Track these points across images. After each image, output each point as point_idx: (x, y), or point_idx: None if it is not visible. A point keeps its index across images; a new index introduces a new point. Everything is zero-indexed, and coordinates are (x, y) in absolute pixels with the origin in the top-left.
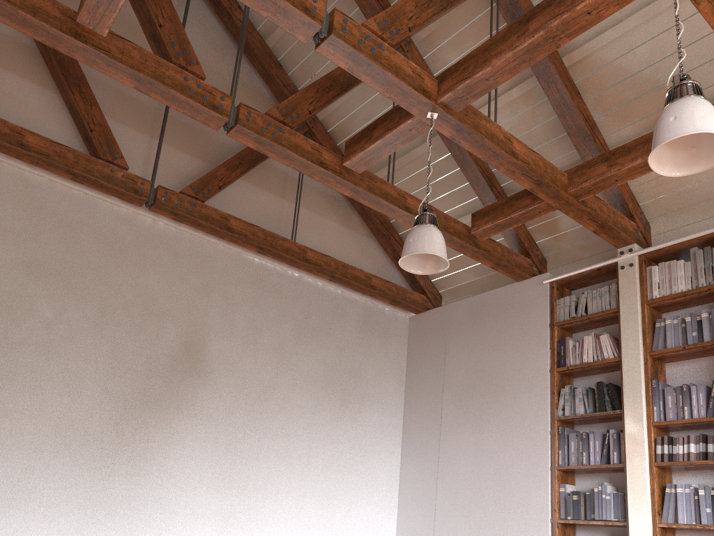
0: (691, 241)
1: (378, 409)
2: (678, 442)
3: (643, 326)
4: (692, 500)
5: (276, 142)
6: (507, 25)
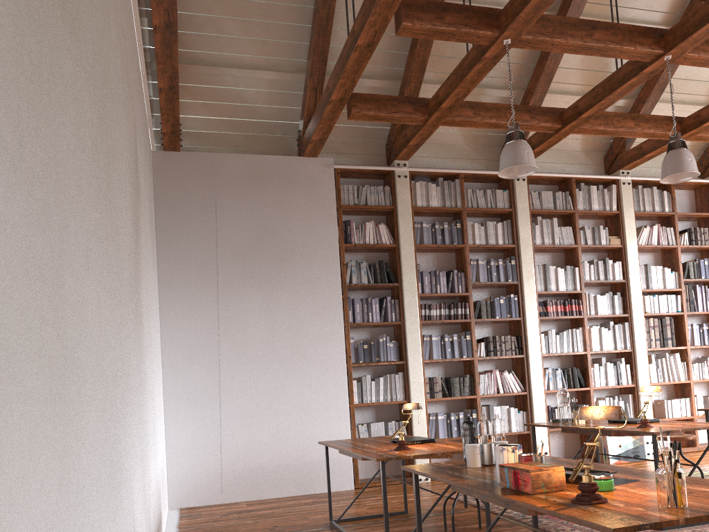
0: (441, 173)
1: (155, 257)
2: (433, 308)
3: (413, 225)
4: (439, 344)
5: None
6: None
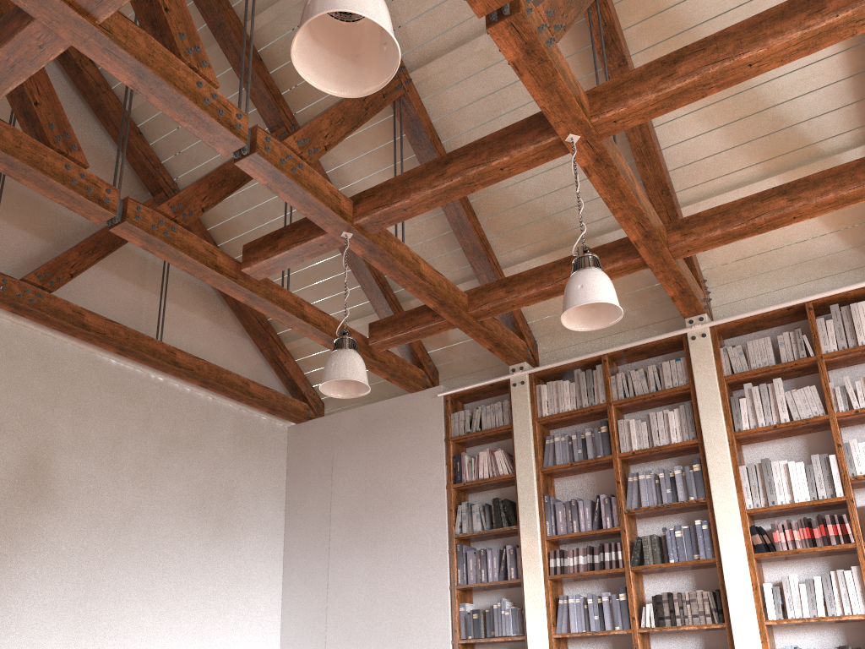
0: (575, 363)
1: (256, 533)
2: (569, 555)
3: (535, 443)
4: (582, 609)
5: (168, 242)
6: (405, 137)
